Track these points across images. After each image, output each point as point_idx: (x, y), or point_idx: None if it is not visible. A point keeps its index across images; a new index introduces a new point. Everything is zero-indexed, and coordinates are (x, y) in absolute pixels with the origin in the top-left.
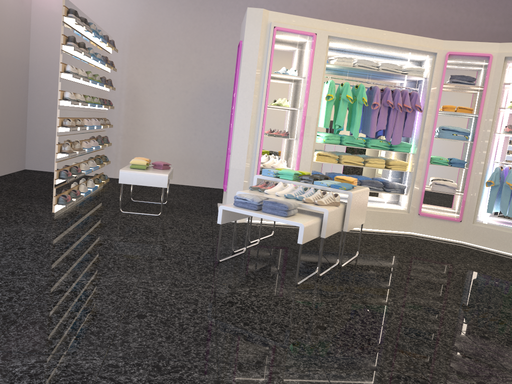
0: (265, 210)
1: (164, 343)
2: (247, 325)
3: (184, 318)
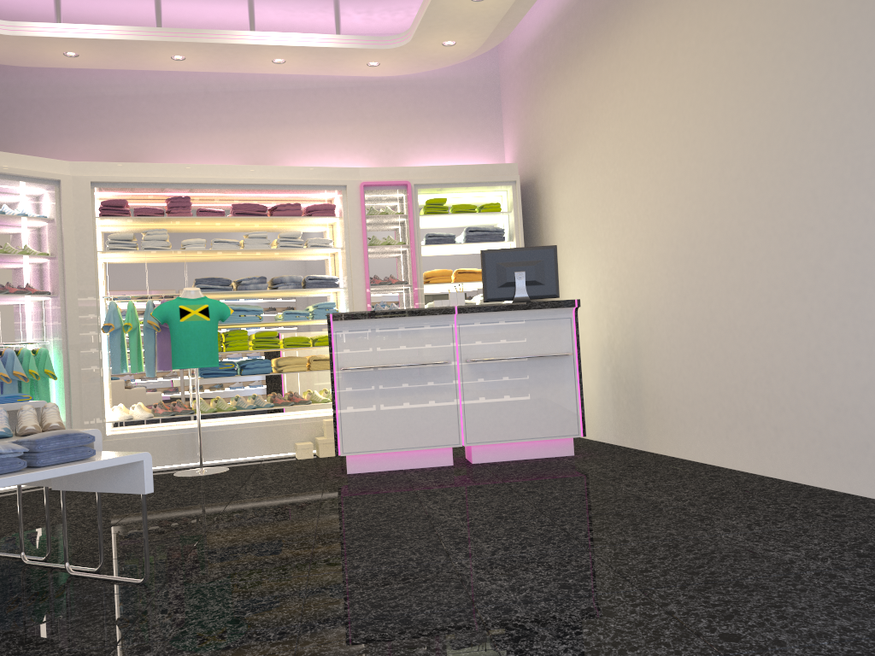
0: (47, 461)
1: (433, 646)
2: (337, 602)
3: (323, 646)
